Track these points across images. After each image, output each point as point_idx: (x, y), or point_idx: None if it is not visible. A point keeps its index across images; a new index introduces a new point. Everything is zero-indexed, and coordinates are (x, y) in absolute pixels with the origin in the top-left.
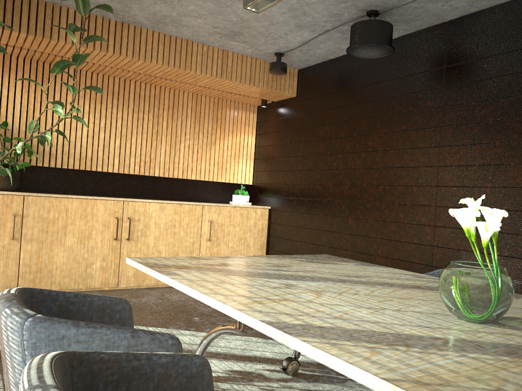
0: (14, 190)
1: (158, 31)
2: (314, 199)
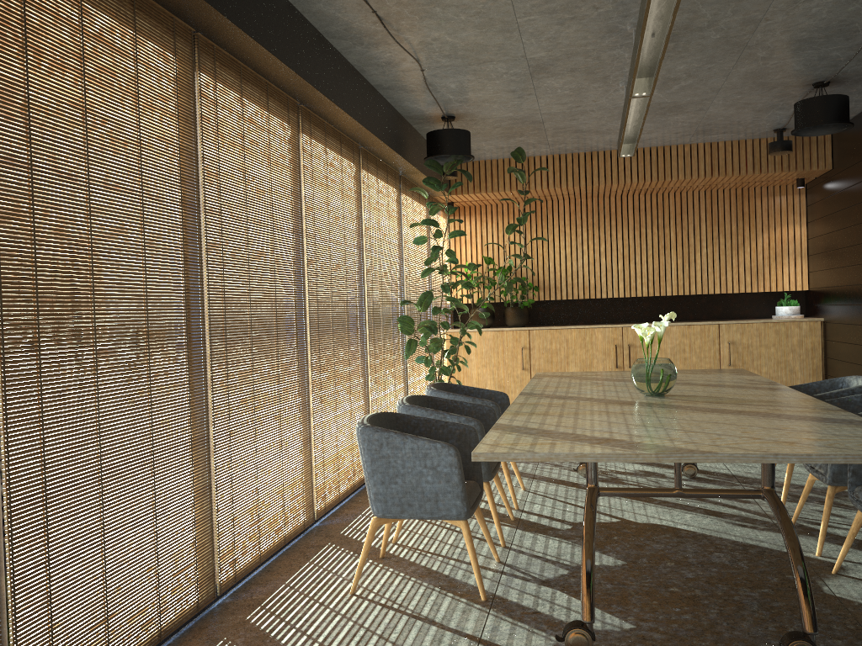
0: (523, 326)
1: None
2: (853, 305)
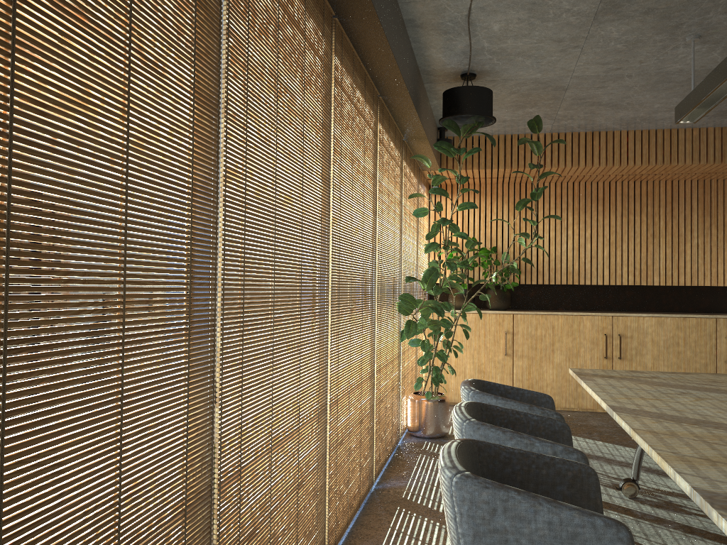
0: (505, 309)
1: (633, 130)
2: None
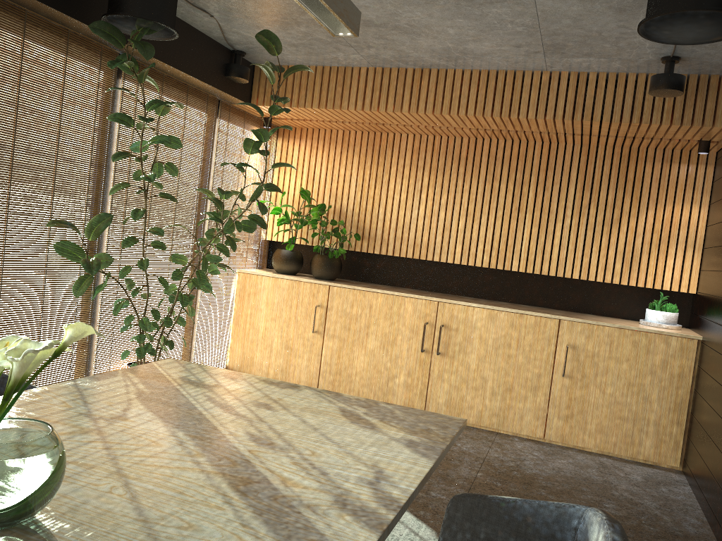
0: (331, 279)
1: (470, 69)
2: None
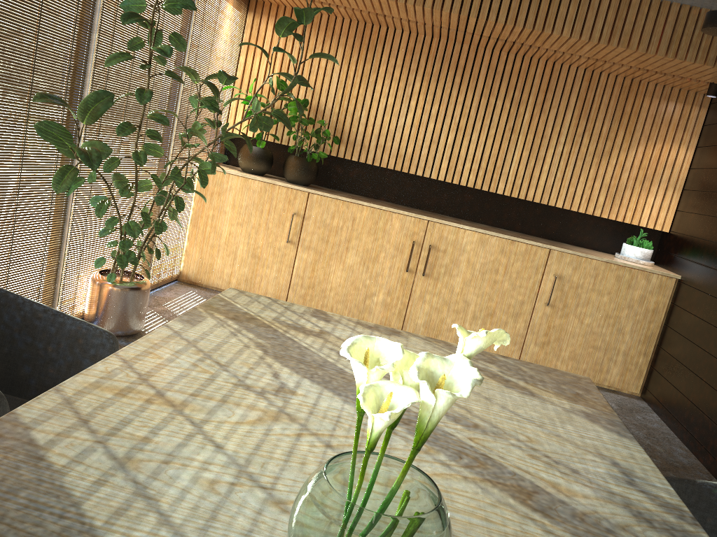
0: (306, 185)
1: None
2: None
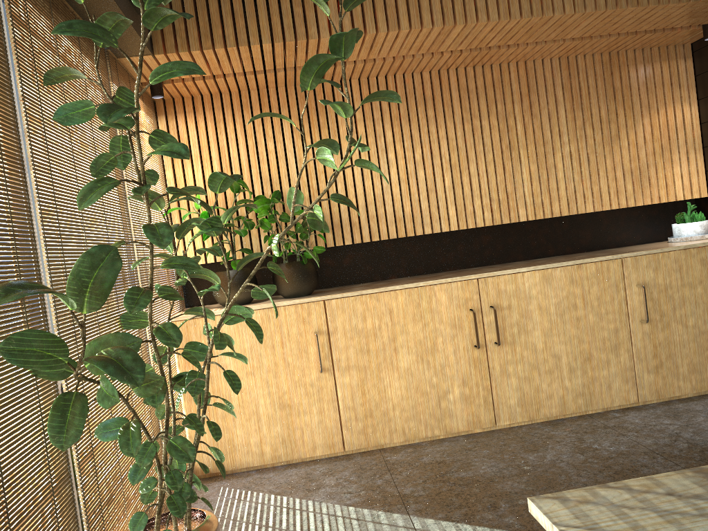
0: (310, 293)
1: None
2: None
